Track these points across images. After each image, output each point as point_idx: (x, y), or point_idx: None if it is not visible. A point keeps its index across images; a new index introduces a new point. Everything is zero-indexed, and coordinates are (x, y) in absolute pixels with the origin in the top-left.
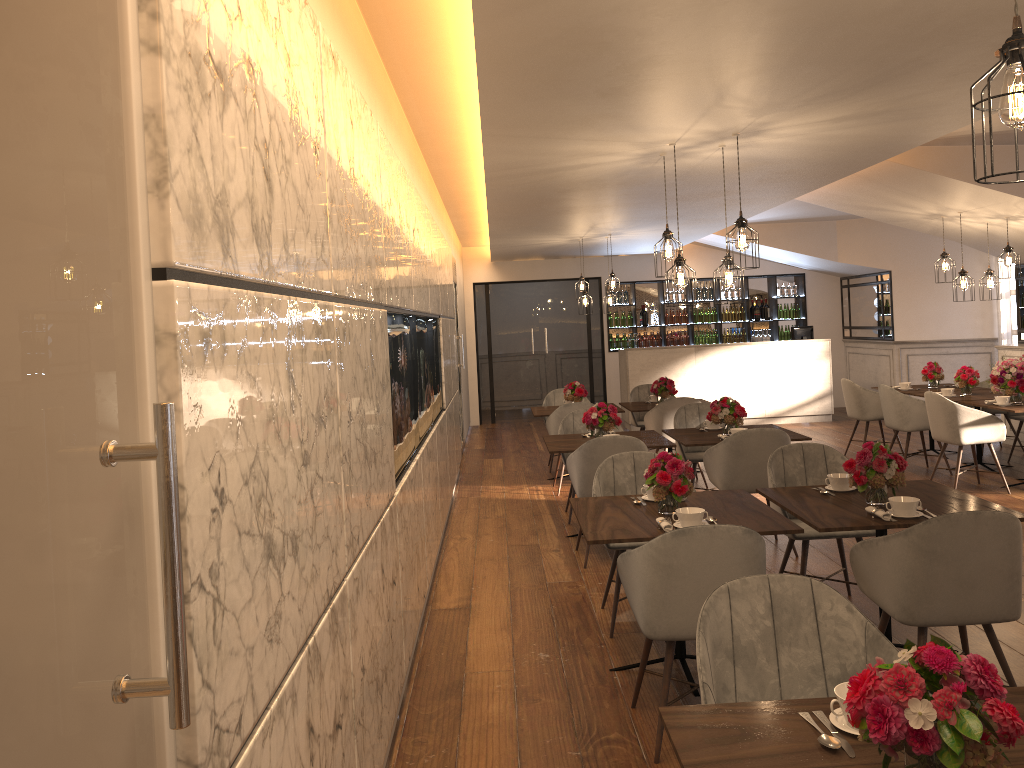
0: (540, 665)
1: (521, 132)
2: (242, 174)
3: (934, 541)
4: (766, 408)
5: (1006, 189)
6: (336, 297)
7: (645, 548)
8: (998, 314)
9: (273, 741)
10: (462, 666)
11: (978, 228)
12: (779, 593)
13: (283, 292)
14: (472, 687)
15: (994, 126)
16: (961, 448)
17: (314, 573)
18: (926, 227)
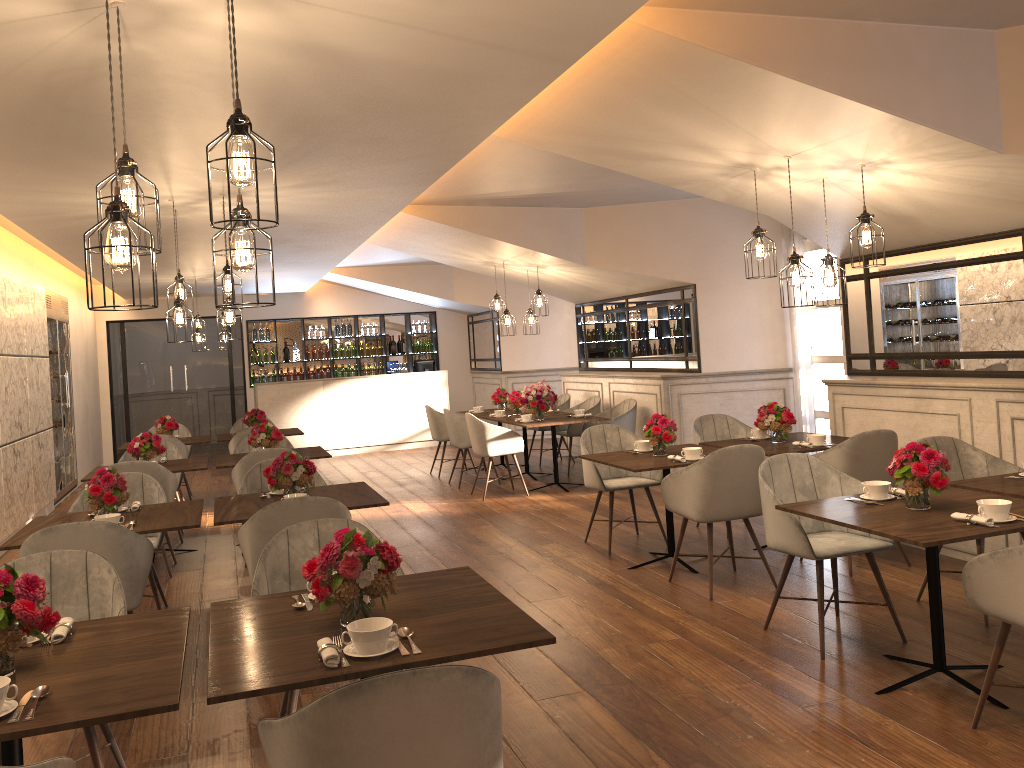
0: None
1: (1, 186)
2: None
3: (271, 523)
4: (390, 435)
5: (520, 243)
6: None
7: (23, 546)
8: None
9: None
10: None
11: (526, 274)
12: (59, 564)
13: None
14: None
15: (489, 192)
16: (490, 459)
17: None
18: (491, 272)
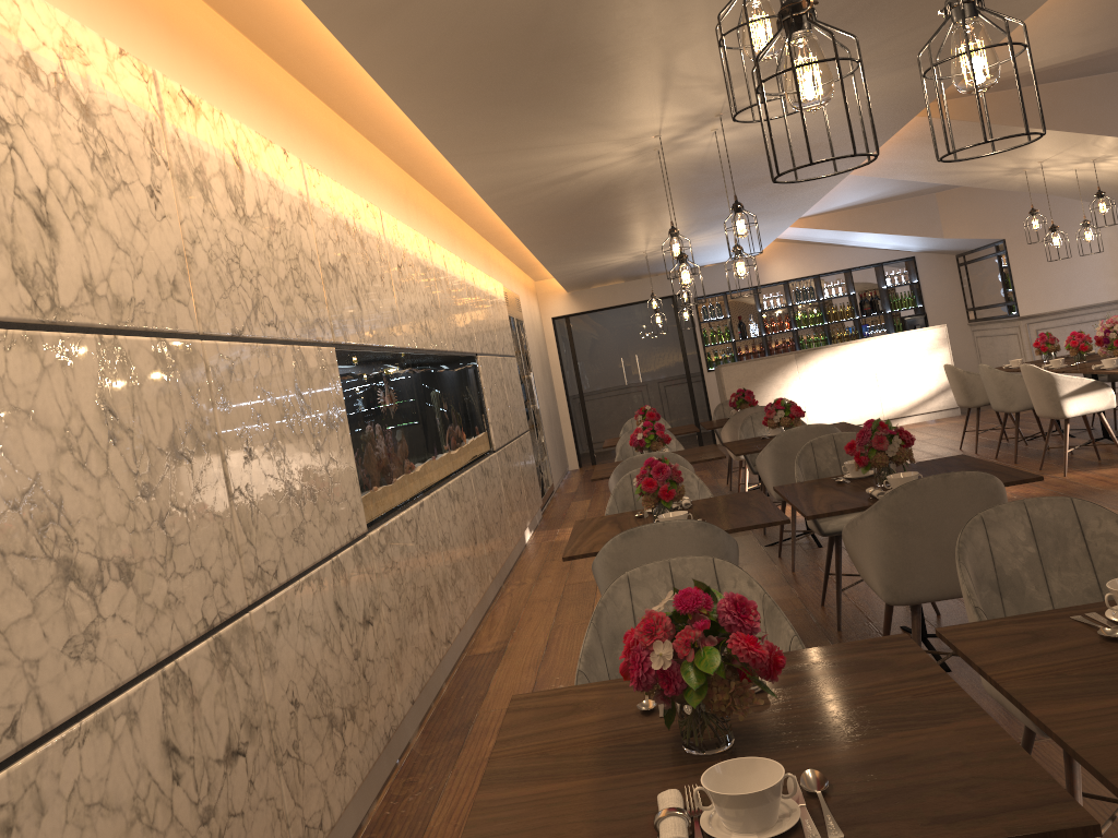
0: None
1: (484, 148)
2: None
3: (904, 511)
4: (884, 410)
5: (1076, 128)
6: (214, 335)
7: (600, 555)
8: None
9: (87, 752)
10: (477, 706)
11: (1070, 176)
12: (681, 576)
13: (92, 331)
14: (480, 725)
15: (1038, 61)
16: (1067, 422)
17: (172, 600)
18: (1014, 184)
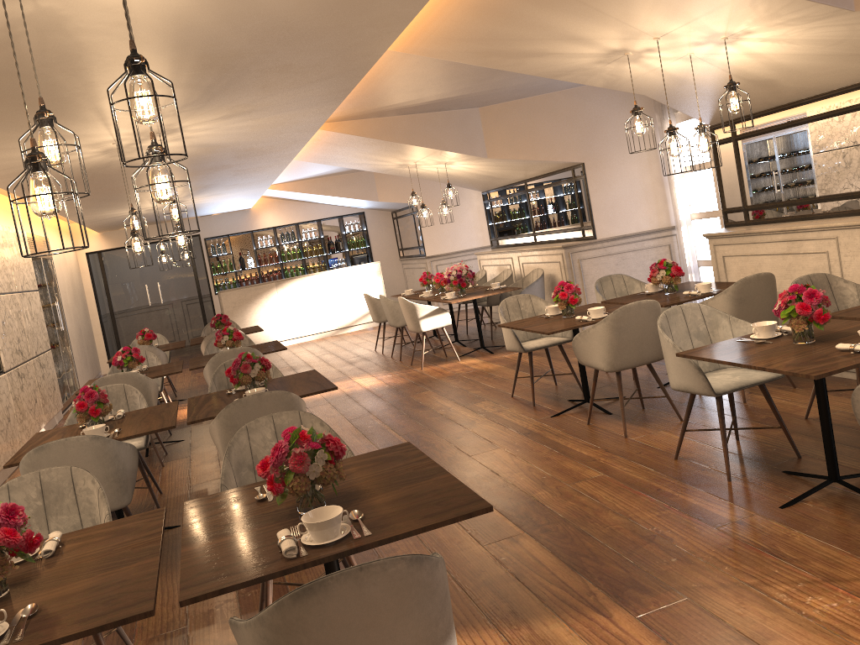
0: None
1: None
2: None
3: (234, 418)
4: (338, 321)
5: (427, 145)
6: None
7: (21, 464)
8: None
9: None
10: None
11: (437, 171)
12: (48, 481)
13: None
14: None
15: (395, 103)
16: (424, 334)
17: None
18: (406, 173)
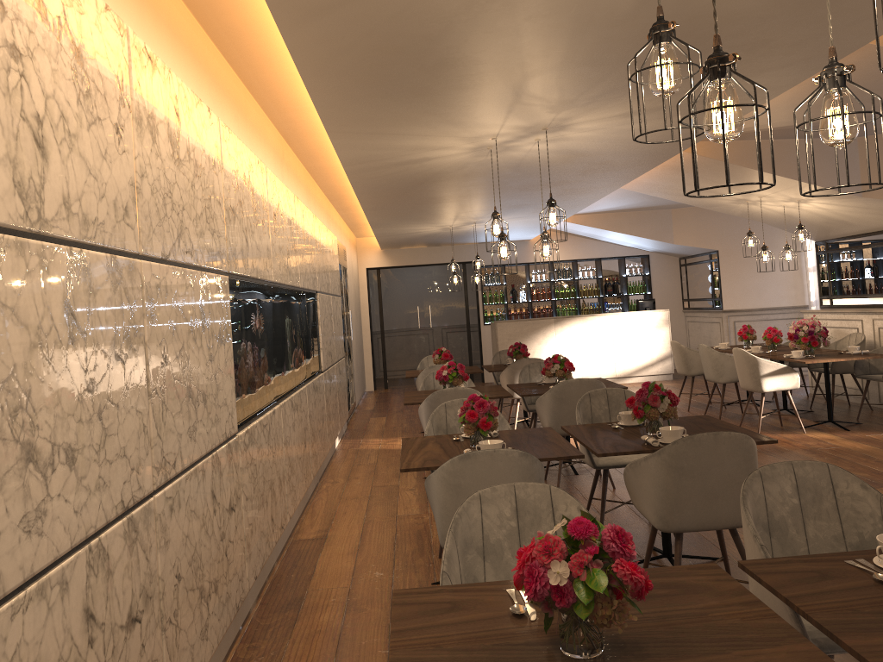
0: (373, 582)
1: (360, 129)
2: (0, 138)
3: (681, 459)
4: (616, 369)
5: (792, 176)
6: (149, 257)
7: (439, 471)
8: (808, 285)
9: (29, 618)
10: (306, 585)
11: (778, 210)
12: (523, 498)
13: (64, 243)
14: (311, 601)
15: (774, 122)
16: (763, 395)
17: (101, 484)
18: (736, 211)
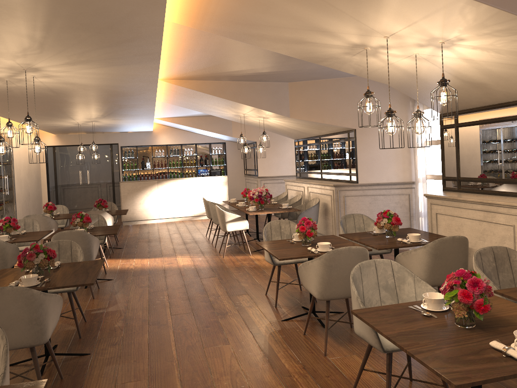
0: None
1: None
2: None
3: None
4: (195, 211)
5: (248, 103)
6: None
7: None
8: None
9: None
10: None
11: (260, 122)
12: None
13: None
14: None
15: (222, 71)
16: (228, 233)
17: None
18: (241, 121)
